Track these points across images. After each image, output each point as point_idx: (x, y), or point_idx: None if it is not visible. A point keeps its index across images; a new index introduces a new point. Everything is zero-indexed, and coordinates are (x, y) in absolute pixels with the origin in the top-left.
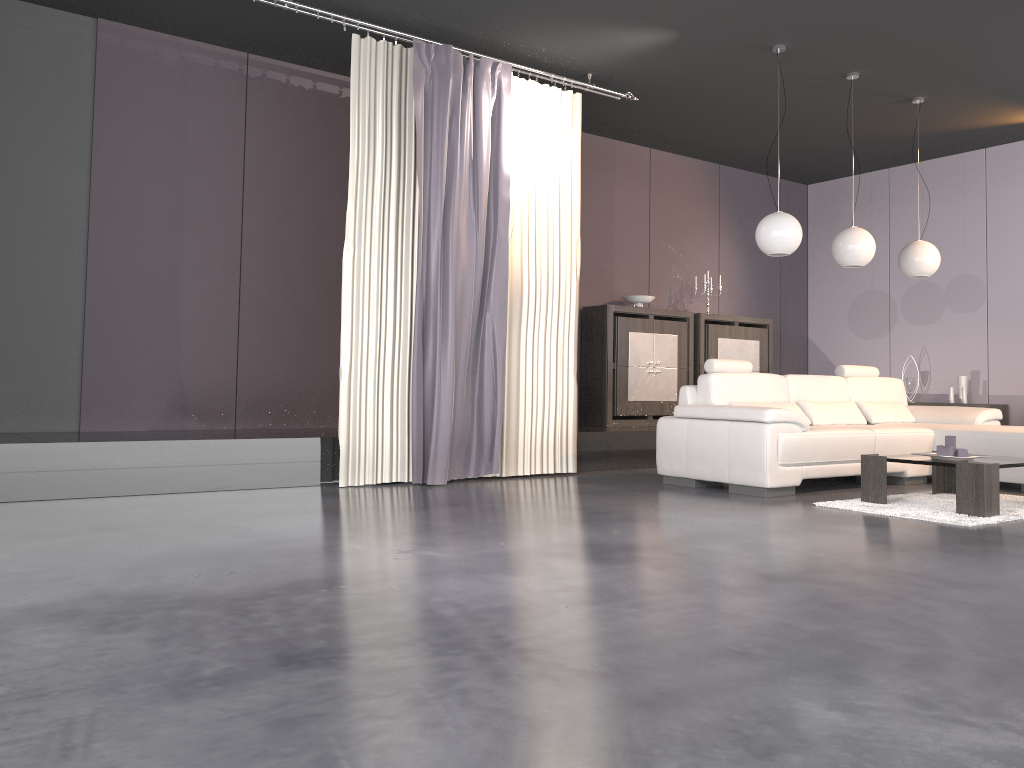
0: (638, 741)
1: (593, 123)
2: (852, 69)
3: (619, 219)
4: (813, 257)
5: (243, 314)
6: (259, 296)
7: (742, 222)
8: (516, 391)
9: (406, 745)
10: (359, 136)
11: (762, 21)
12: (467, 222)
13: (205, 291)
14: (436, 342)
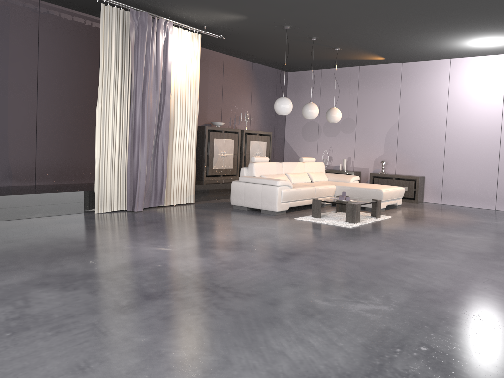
0: (275, 315)
1: (201, 43)
2: (314, 36)
3: (210, 86)
4: None
5: (38, 130)
6: (46, 121)
7: (261, 88)
8: (171, 168)
9: (209, 322)
10: (104, 53)
11: (282, 17)
12: (152, 94)
13: (20, 119)
14: (139, 149)
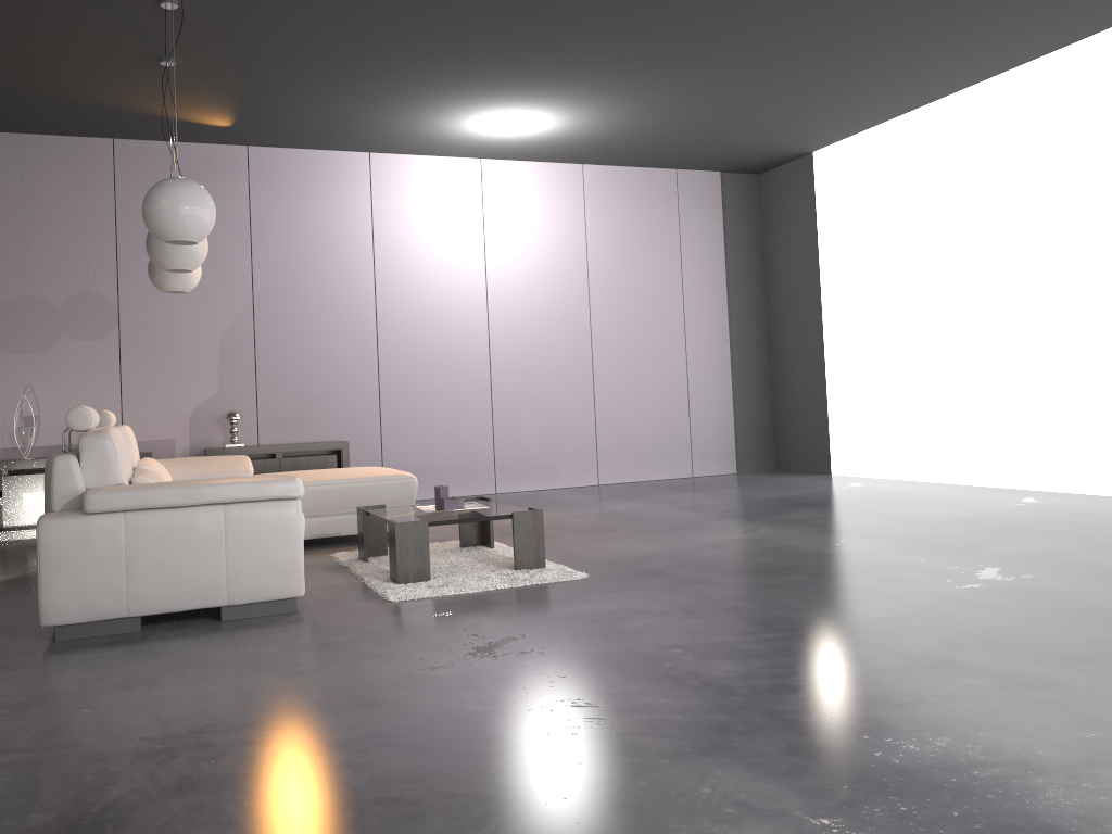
0: None
1: None
2: None
3: None
4: None
5: None
6: None
7: None
8: None
9: None
10: None
11: None
12: None
13: None
14: None
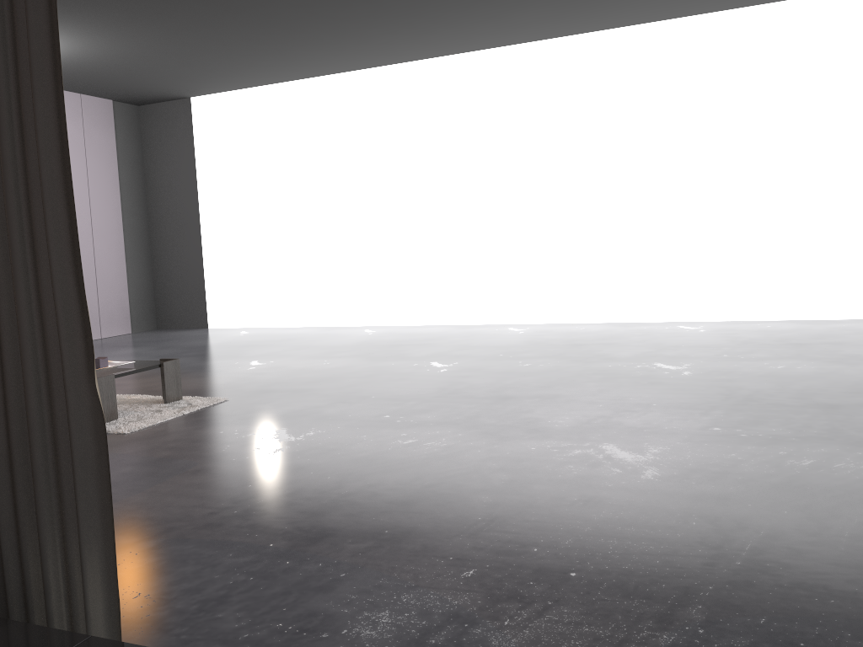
0: (754, 377)
1: None
2: None
3: None
4: None
5: None
6: None
7: None
8: None
9: (823, 384)
10: None
11: None
12: None
13: None
14: None
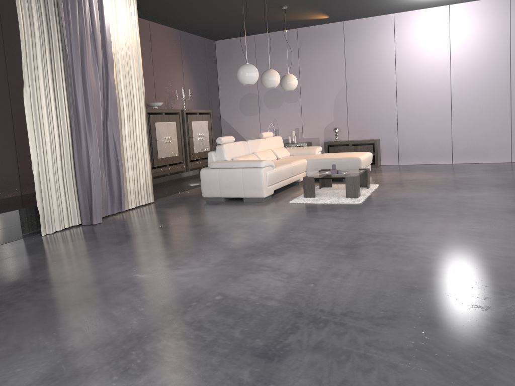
0: (465, 343)
1: None
2: None
3: None
4: (220, 77)
5: None
6: None
7: (191, 60)
8: (124, 164)
9: (406, 380)
10: (23, 16)
11: None
12: (93, 70)
13: None
14: (87, 143)
